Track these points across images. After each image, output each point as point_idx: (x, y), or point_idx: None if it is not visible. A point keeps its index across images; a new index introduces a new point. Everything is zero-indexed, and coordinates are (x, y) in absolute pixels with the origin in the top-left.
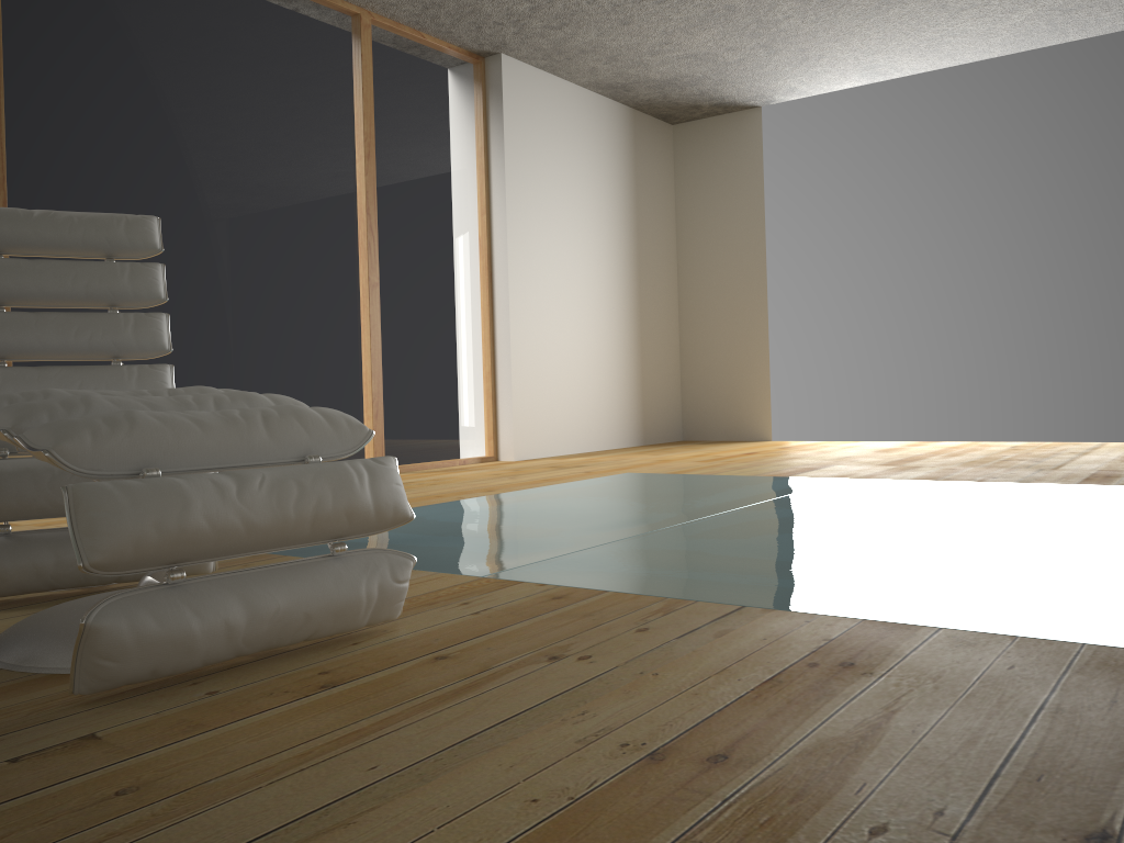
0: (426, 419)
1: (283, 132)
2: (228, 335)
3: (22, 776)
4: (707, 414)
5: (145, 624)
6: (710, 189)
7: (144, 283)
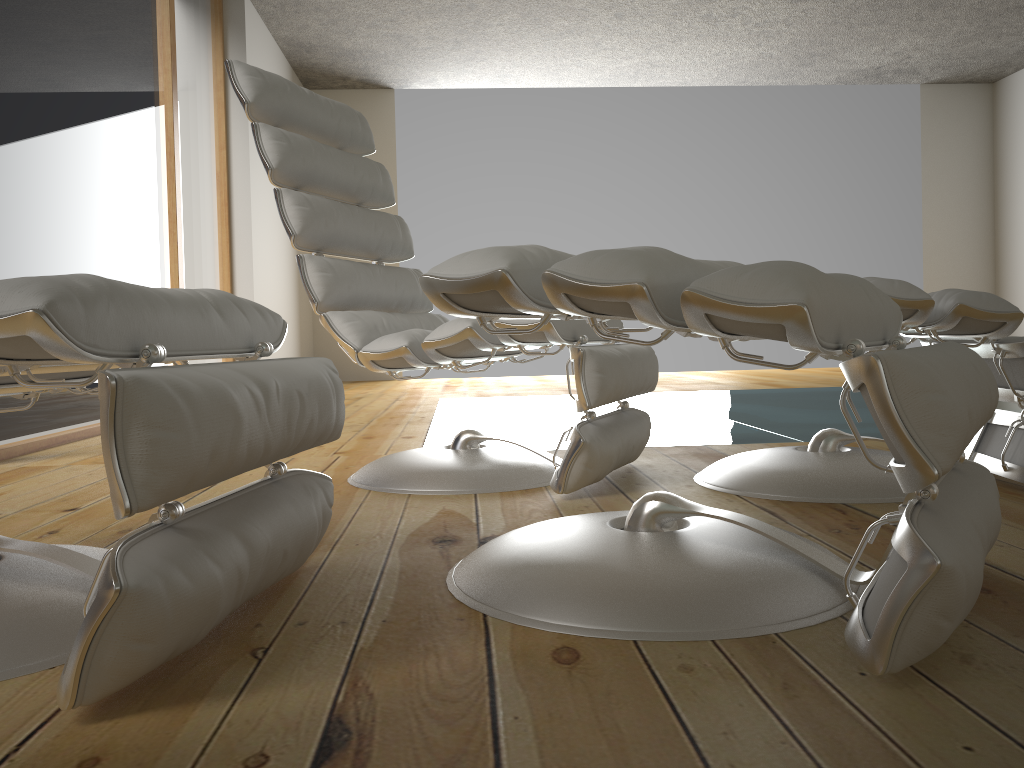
0: None
1: (129, 28)
2: (104, 250)
3: None
4: (340, 357)
5: None
6: None
7: (389, 184)
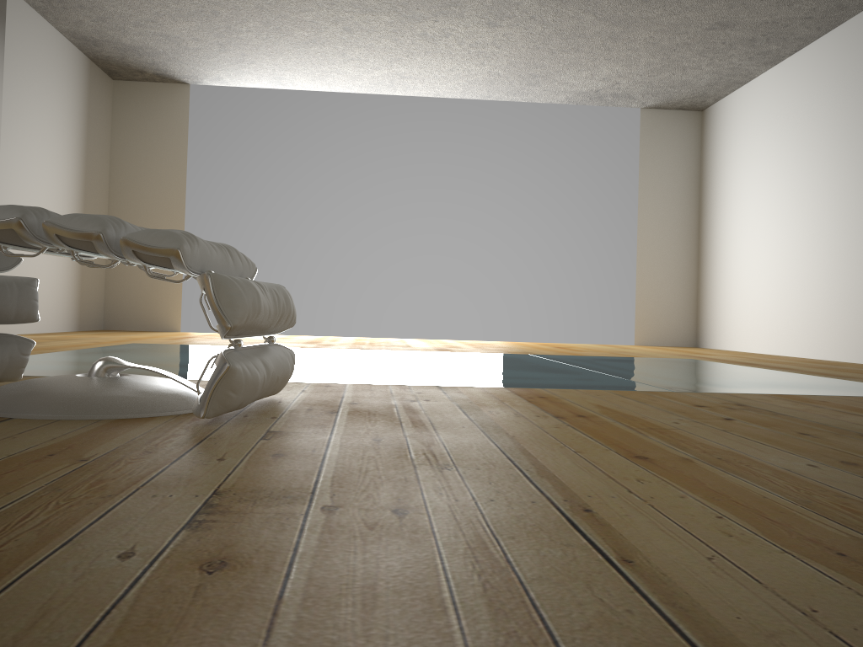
0: None
1: None
2: None
3: (297, 442)
4: (127, 309)
5: (246, 370)
6: (143, 136)
7: None
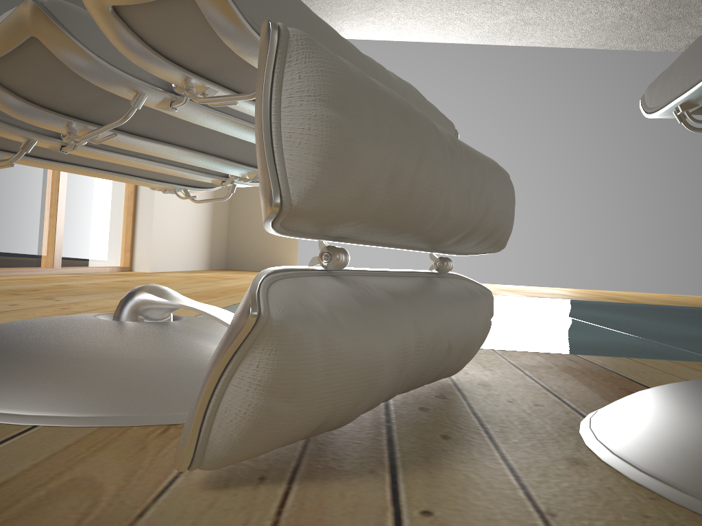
0: (90, 226)
1: None
2: None
3: None
4: (247, 250)
5: None
6: None
7: None
